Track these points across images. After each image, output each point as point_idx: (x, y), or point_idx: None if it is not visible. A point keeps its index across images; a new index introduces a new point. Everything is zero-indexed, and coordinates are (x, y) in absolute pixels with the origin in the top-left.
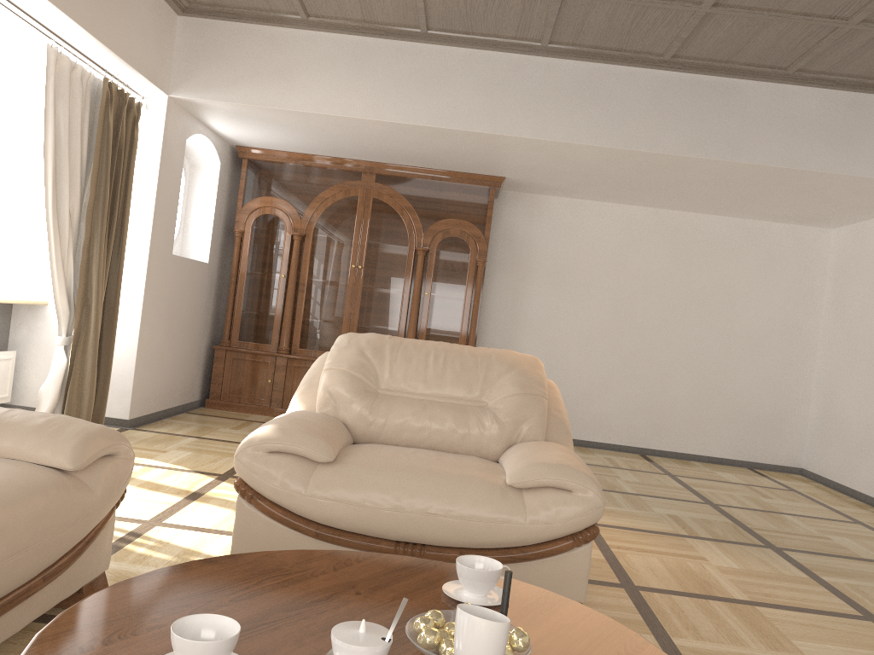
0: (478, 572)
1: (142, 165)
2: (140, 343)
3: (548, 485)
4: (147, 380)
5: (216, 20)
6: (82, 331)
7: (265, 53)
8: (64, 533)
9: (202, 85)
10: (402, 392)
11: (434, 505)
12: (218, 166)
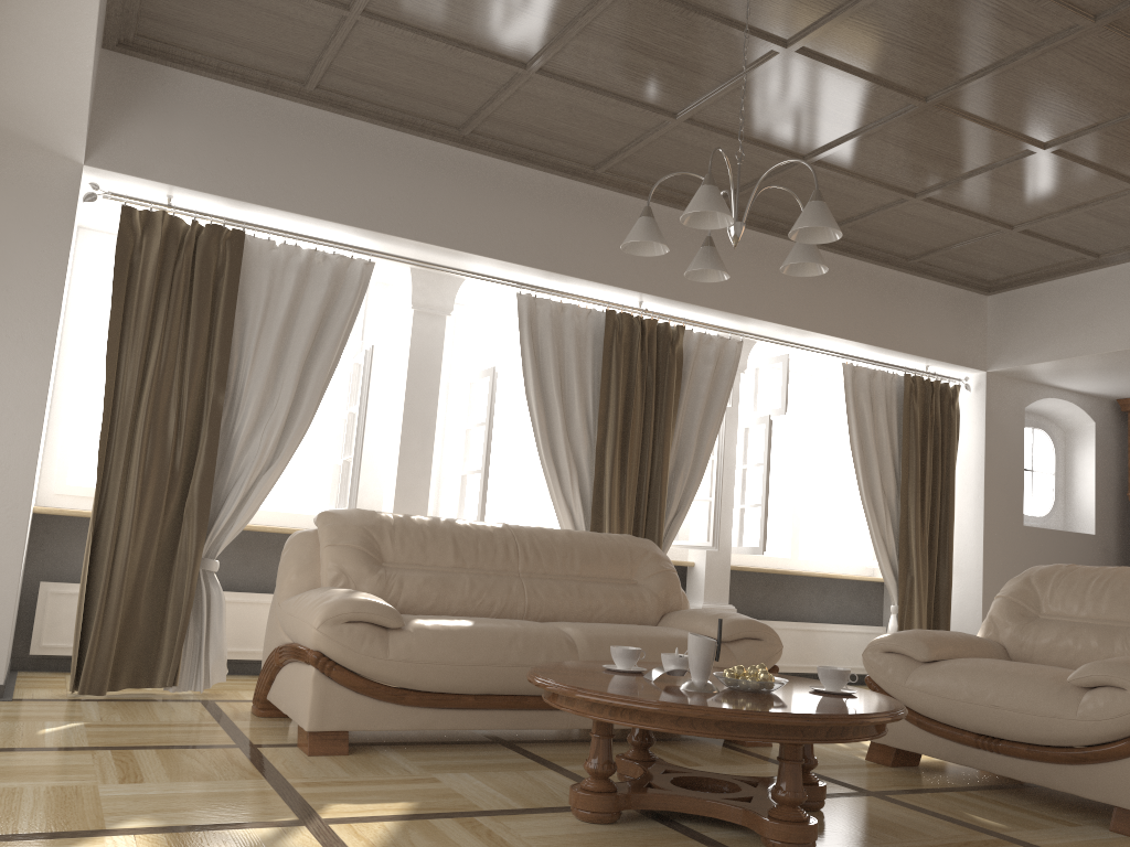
0: (820, 669)
1: (970, 441)
2: (985, 616)
3: (1101, 682)
4: None
5: (1019, 289)
6: (907, 599)
7: (1067, 304)
8: None
9: (1013, 353)
10: (1059, 616)
11: (997, 698)
12: (1092, 426)
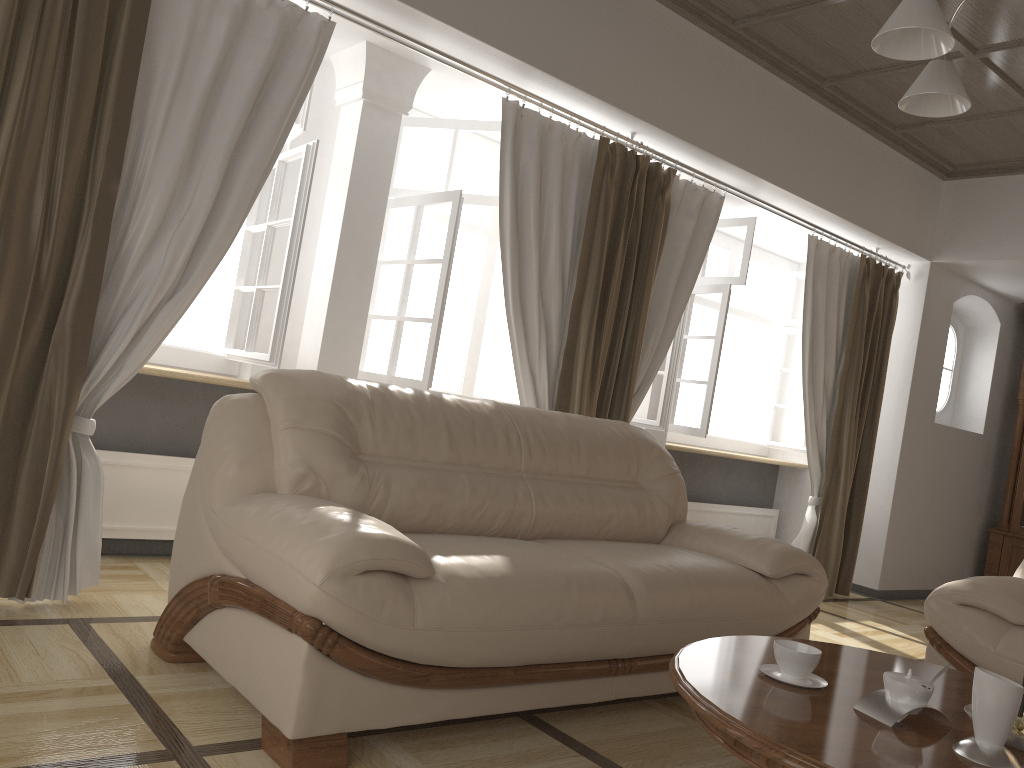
0: None
1: (902, 332)
2: (892, 512)
3: None
4: (900, 553)
5: (984, 178)
6: (831, 492)
7: None
8: (757, 620)
9: (967, 246)
10: None
11: None
12: (996, 327)
